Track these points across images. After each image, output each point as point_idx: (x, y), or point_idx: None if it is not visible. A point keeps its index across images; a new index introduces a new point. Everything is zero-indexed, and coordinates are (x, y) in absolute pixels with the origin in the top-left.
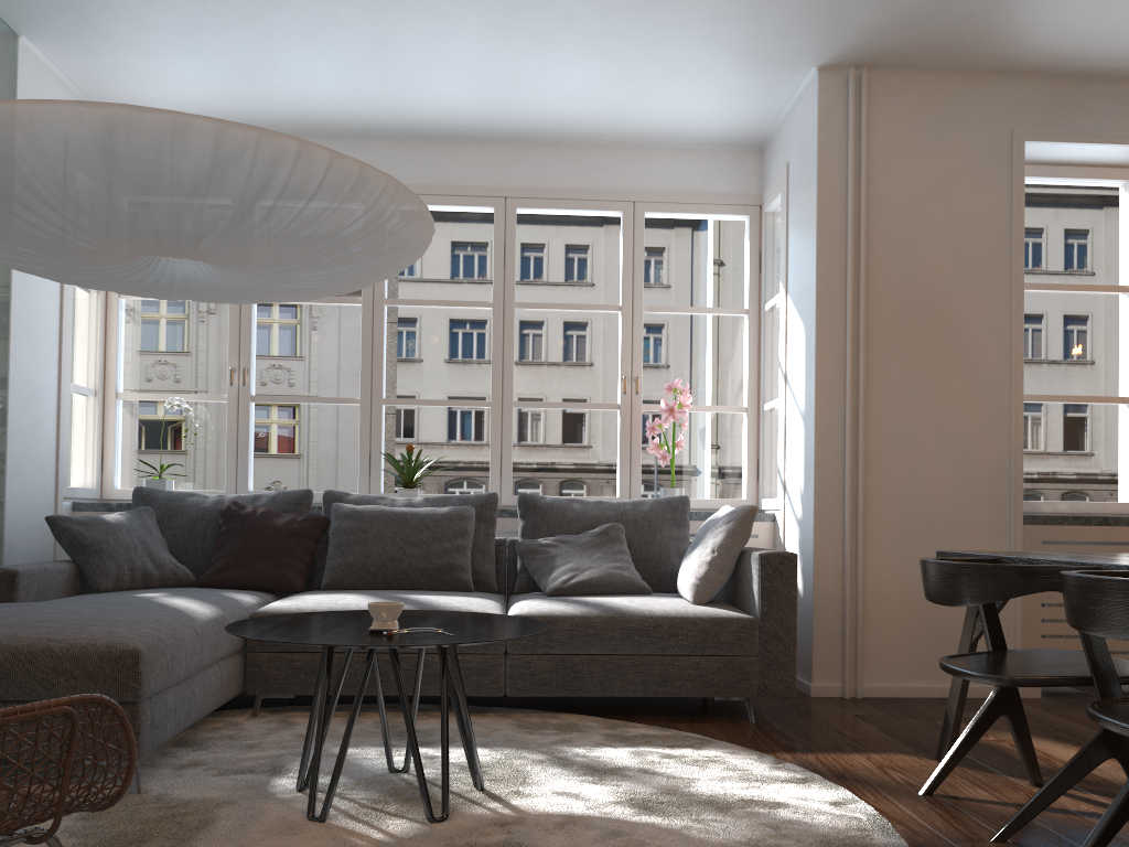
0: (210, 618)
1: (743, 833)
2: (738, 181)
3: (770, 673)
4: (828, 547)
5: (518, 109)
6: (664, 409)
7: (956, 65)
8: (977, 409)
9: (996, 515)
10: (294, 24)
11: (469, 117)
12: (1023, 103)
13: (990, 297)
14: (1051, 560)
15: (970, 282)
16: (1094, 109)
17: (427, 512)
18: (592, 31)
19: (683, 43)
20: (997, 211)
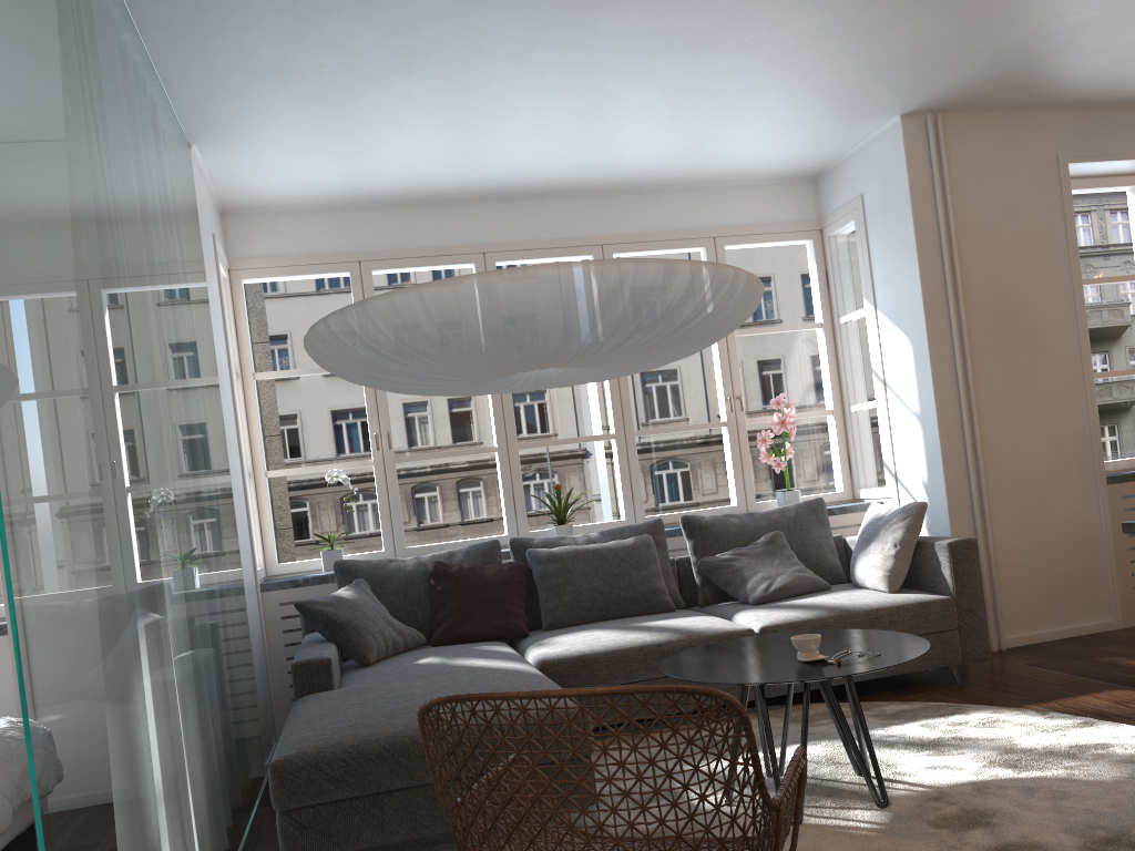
0: (540, 672)
1: (1117, 770)
2: (799, 210)
3: (970, 641)
4: (962, 526)
5: (622, 166)
6: (777, 422)
7: (1011, 104)
8: (1060, 393)
9: (1085, 480)
10: (466, 117)
11: (573, 176)
12: (1062, 131)
13: (1058, 297)
14: None
15: (1041, 287)
16: (1115, 131)
17: (616, 545)
18: (729, 102)
19: (800, 105)
20: (1054, 224)
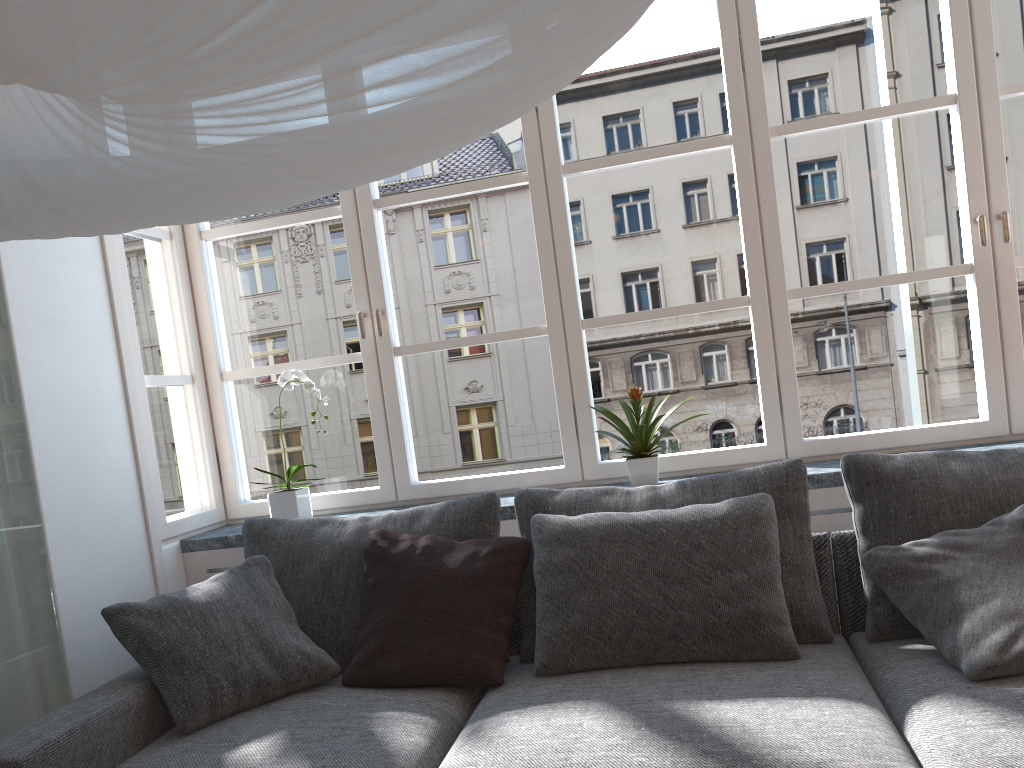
0: None
1: None
2: None
3: None
4: None
5: None
6: None
7: None
8: None
9: None
10: None
11: None
12: None
13: None
14: None
15: None
16: None
17: (691, 517)
18: None
19: None
20: None
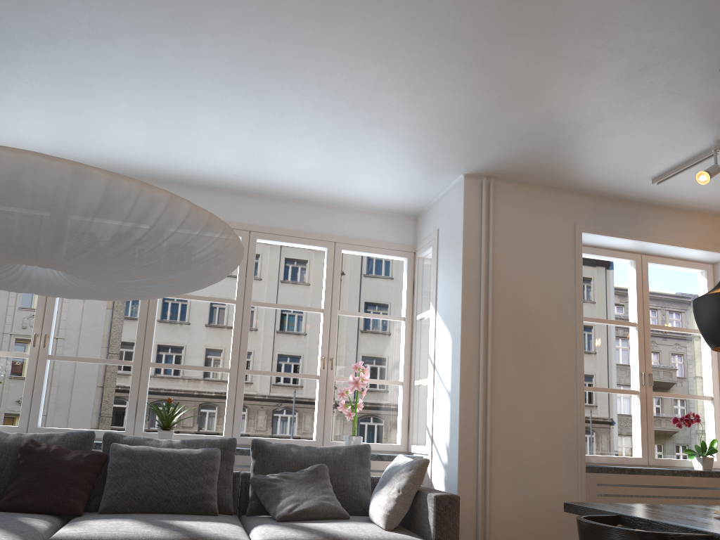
0: None
1: None
2: (401, 235)
3: None
4: (467, 485)
5: (266, 176)
6: (352, 382)
7: (544, 183)
8: (557, 395)
9: (569, 465)
10: (124, 103)
11: (231, 177)
12: (580, 209)
13: (564, 324)
14: (668, 524)
15: (552, 315)
16: (618, 218)
17: (185, 452)
18: (330, 135)
19: (386, 150)
20: (567, 272)
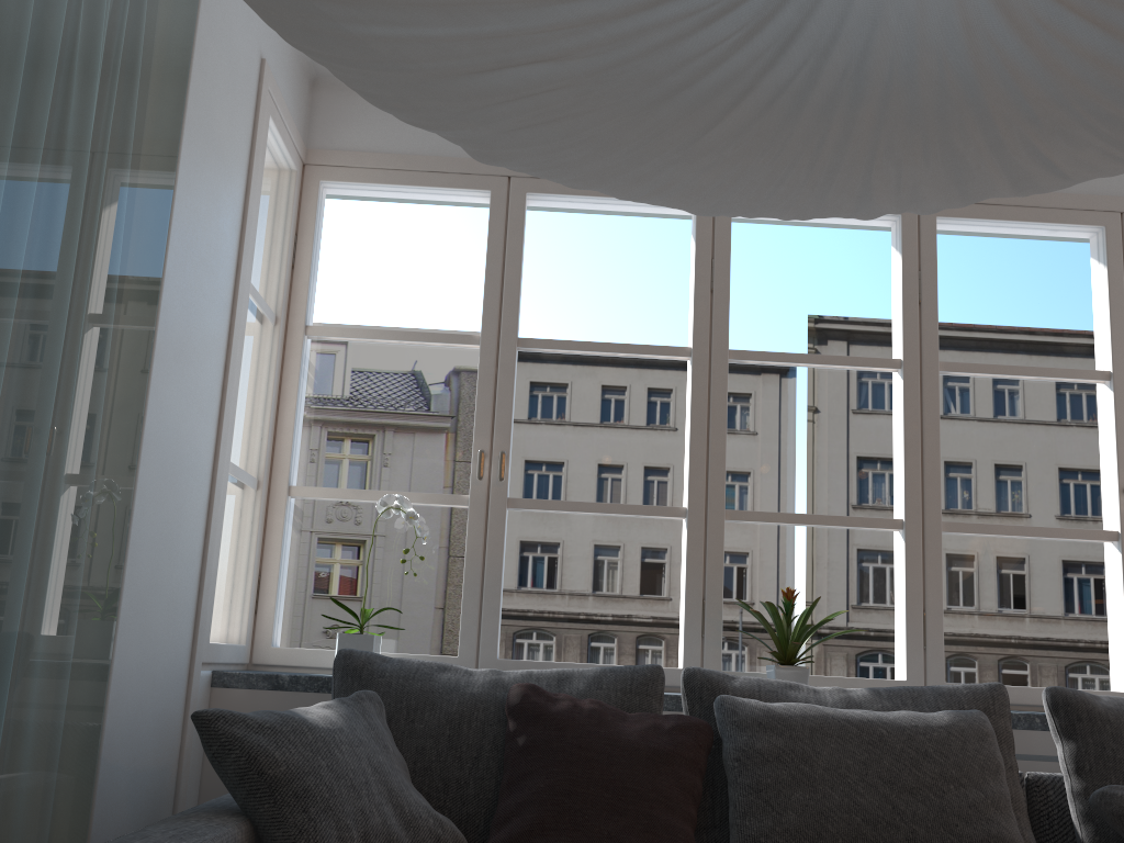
0: None
1: None
2: None
3: None
4: None
5: None
6: None
7: None
8: None
9: None
10: None
11: None
12: None
13: None
14: None
15: None
16: None
17: (911, 721)
18: None
19: None
20: None
